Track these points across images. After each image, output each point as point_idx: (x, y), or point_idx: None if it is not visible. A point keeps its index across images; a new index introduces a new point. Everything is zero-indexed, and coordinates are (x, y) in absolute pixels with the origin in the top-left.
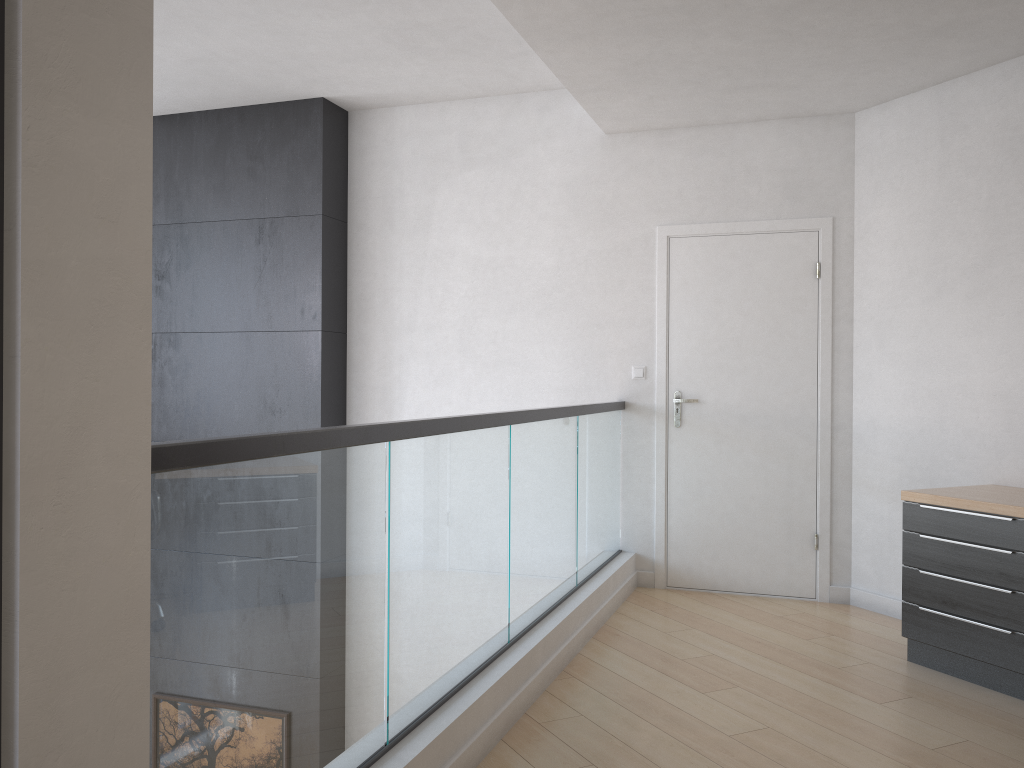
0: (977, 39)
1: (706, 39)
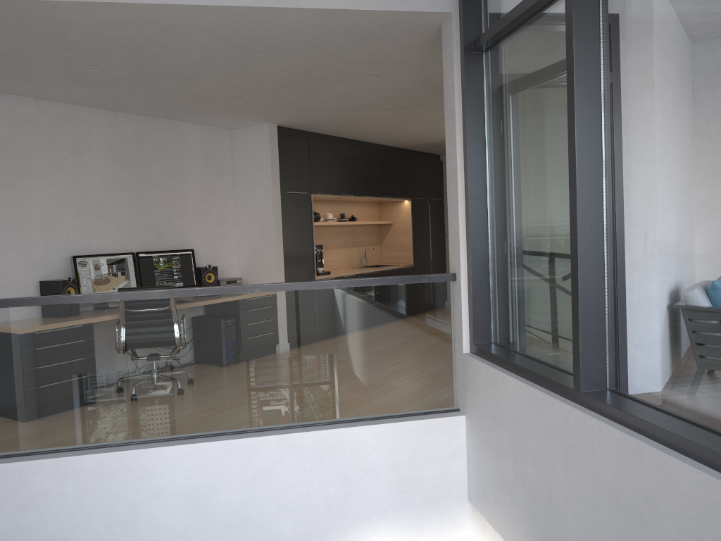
0: (6, 83)
1: (7, 41)
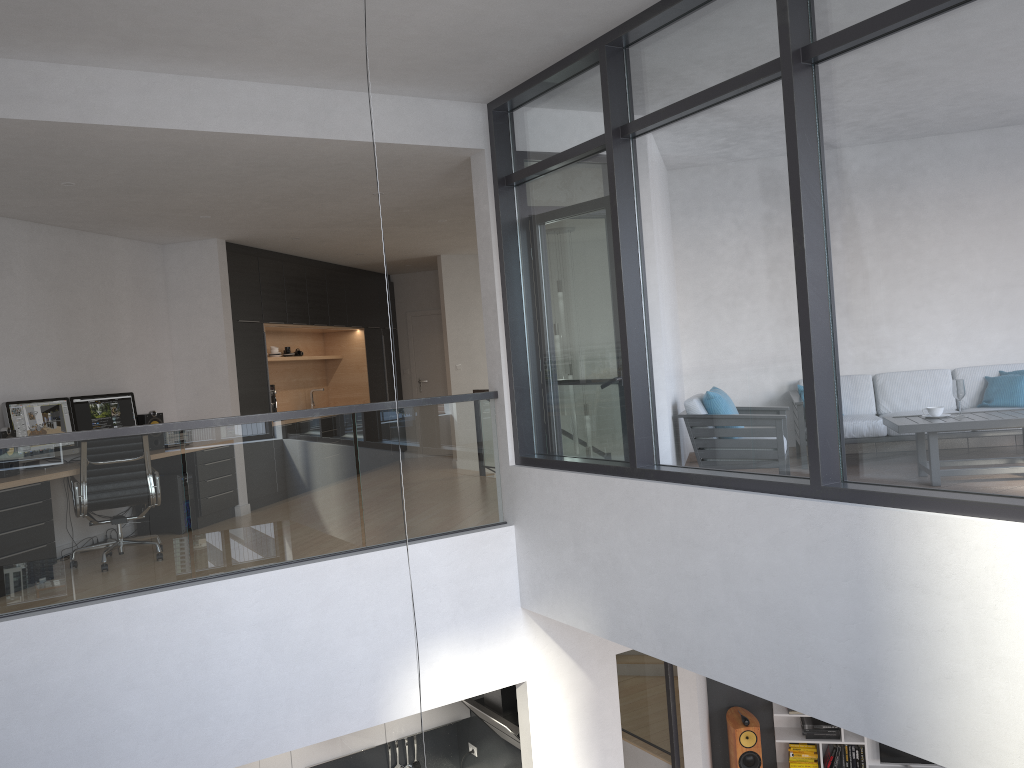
0: None
1: (6, 154)
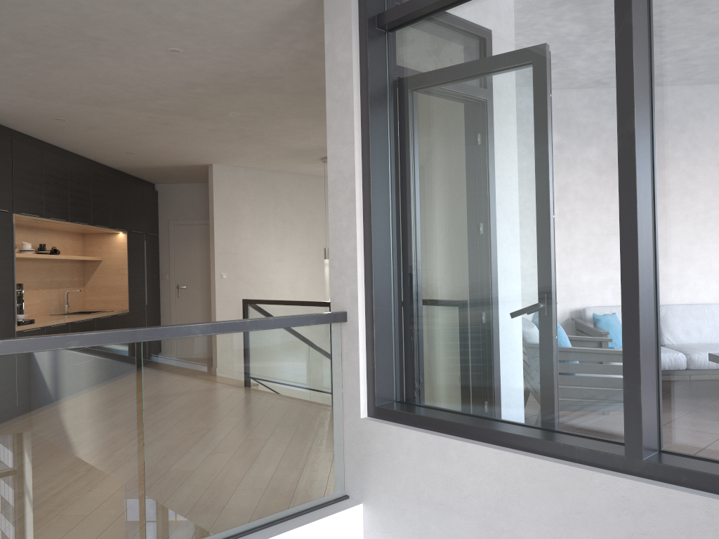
0: None
1: None
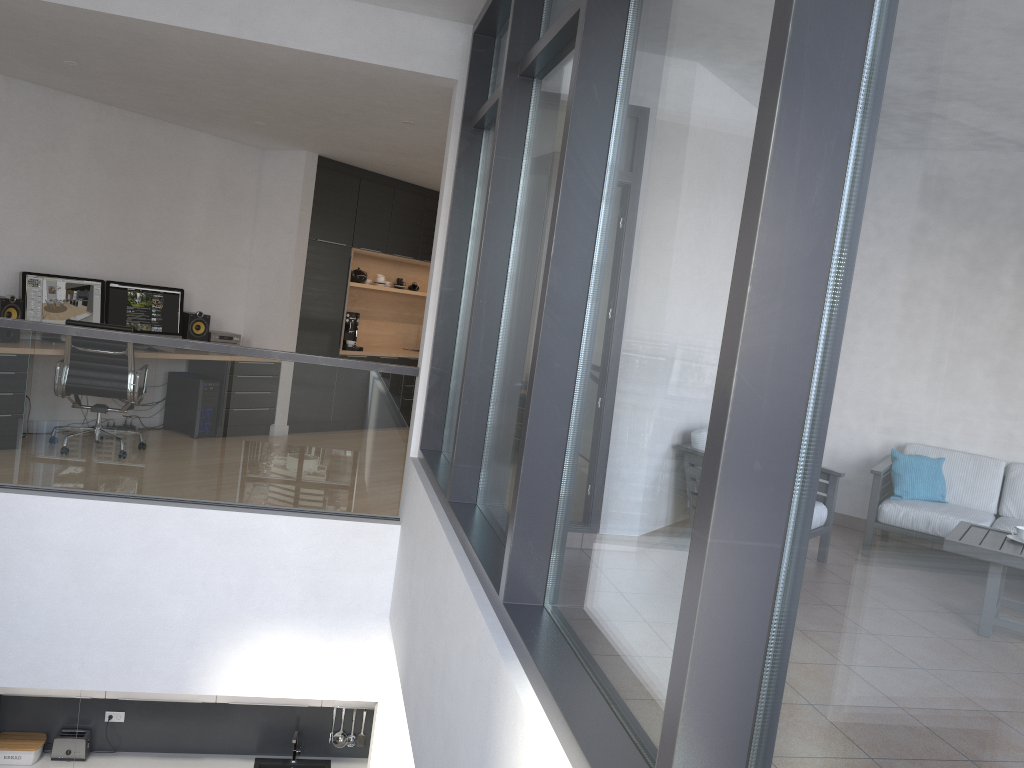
0: None
1: None
